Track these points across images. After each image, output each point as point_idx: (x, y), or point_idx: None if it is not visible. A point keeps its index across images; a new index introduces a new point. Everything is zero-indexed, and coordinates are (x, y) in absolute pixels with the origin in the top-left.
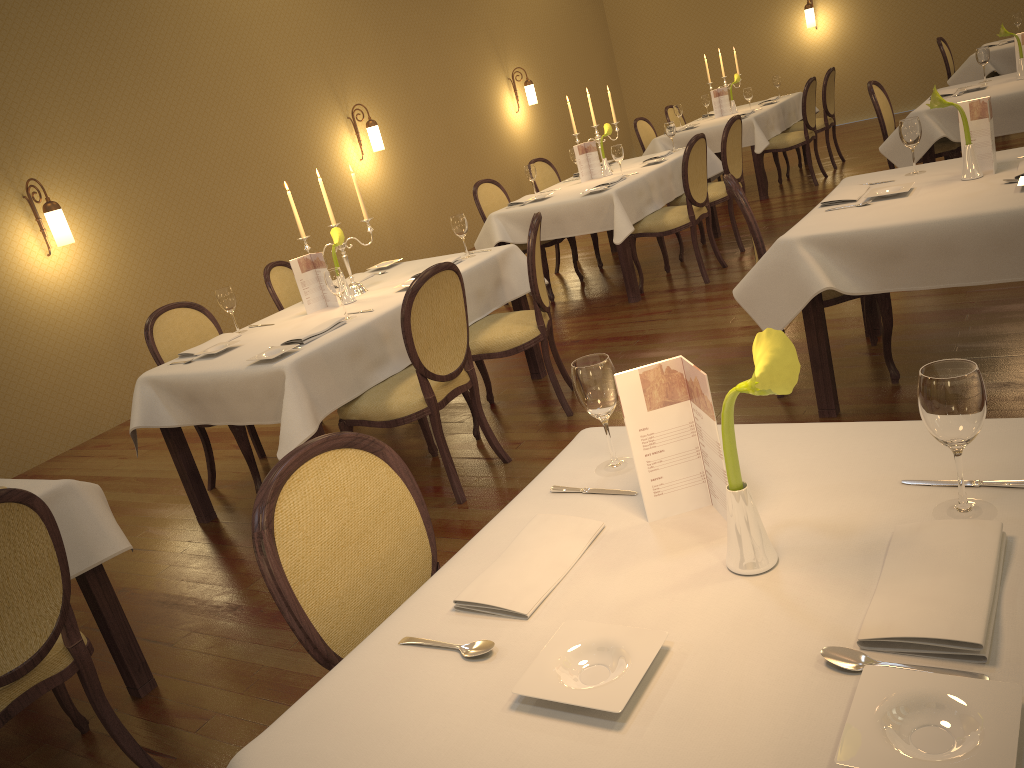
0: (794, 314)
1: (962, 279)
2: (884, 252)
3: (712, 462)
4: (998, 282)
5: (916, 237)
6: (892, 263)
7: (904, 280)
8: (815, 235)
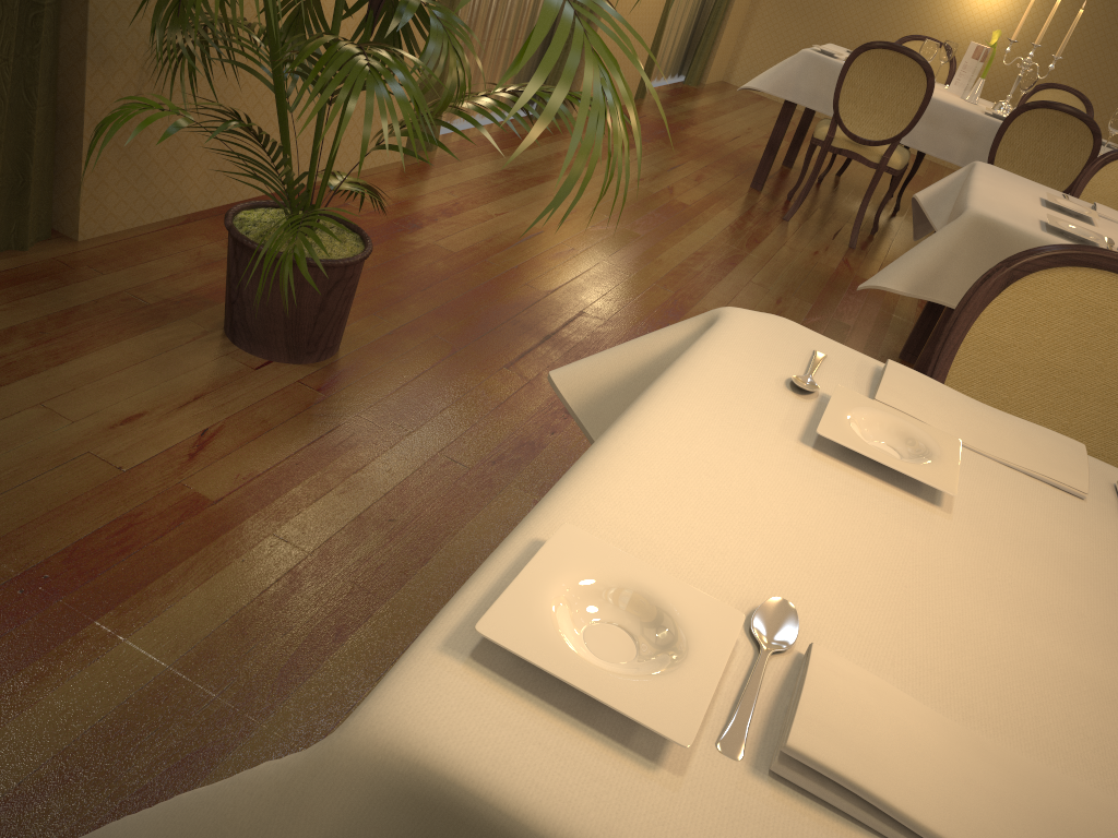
0: None
1: None
2: None
3: None
4: None
5: None
6: None
7: None
8: None
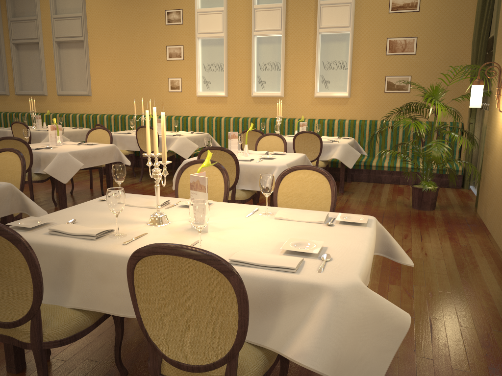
0: (74, 174)
1: (97, 164)
2: (85, 156)
3: (233, 147)
4: (102, 164)
5: (91, 152)
6: (85, 160)
7: (87, 164)
8: (71, 151)
